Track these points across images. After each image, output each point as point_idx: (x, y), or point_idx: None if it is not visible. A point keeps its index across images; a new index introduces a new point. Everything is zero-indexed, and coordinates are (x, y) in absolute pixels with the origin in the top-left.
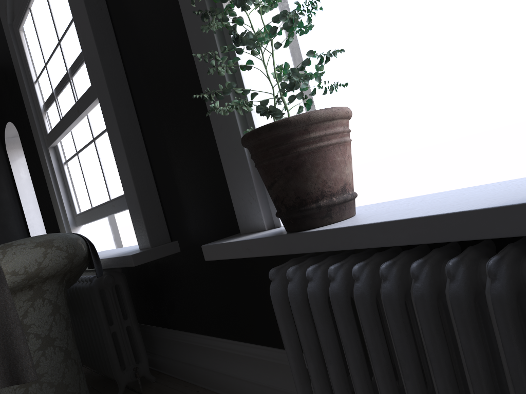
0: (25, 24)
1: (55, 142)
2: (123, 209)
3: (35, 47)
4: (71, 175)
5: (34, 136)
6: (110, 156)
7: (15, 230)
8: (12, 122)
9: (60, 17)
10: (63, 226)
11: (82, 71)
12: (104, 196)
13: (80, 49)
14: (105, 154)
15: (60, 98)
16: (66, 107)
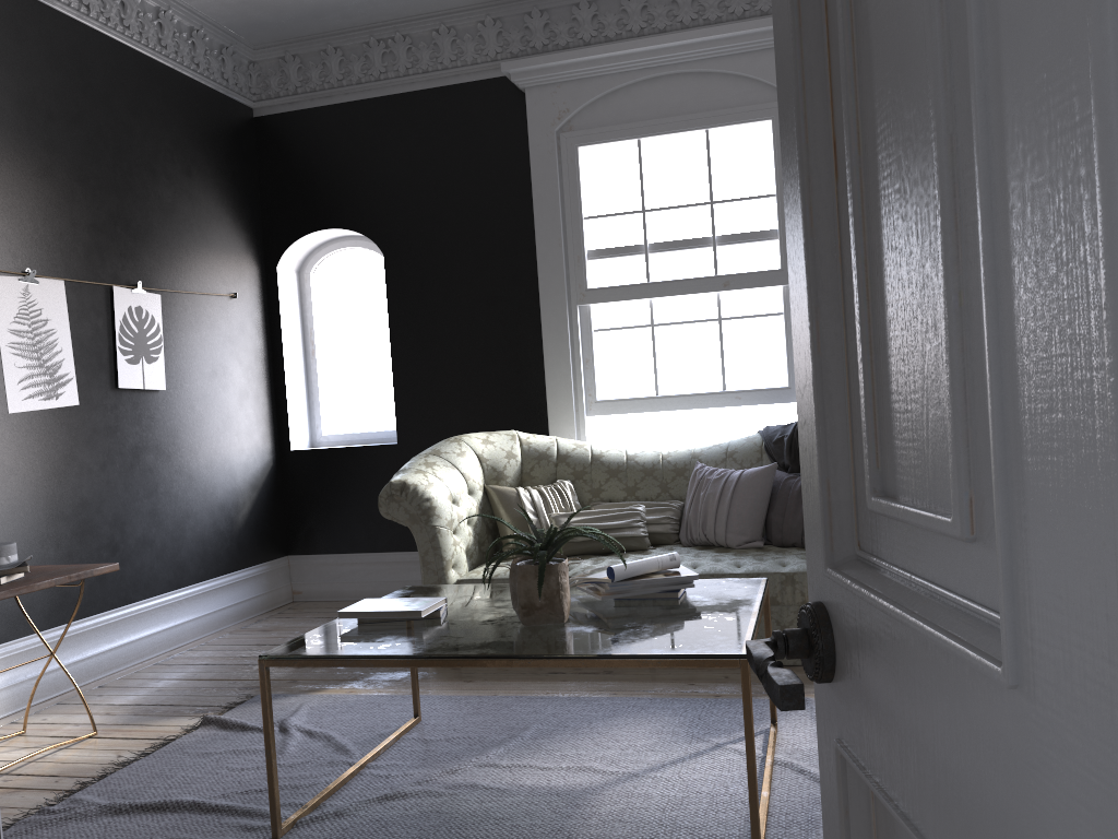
0: (604, 148)
1: (604, 303)
2: (763, 403)
3: (619, 183)
4: (605, 348)
5: (543, 283)
6: (754, 343)
7: (266, 408)
8: (361, 234)
9: (732, 182)
10: (570, 412)
11: (759, 248)
12: (703, 385)
13: (768, 228)
14: (739, 339)
15: (663, 258)
16: (678, 271)
